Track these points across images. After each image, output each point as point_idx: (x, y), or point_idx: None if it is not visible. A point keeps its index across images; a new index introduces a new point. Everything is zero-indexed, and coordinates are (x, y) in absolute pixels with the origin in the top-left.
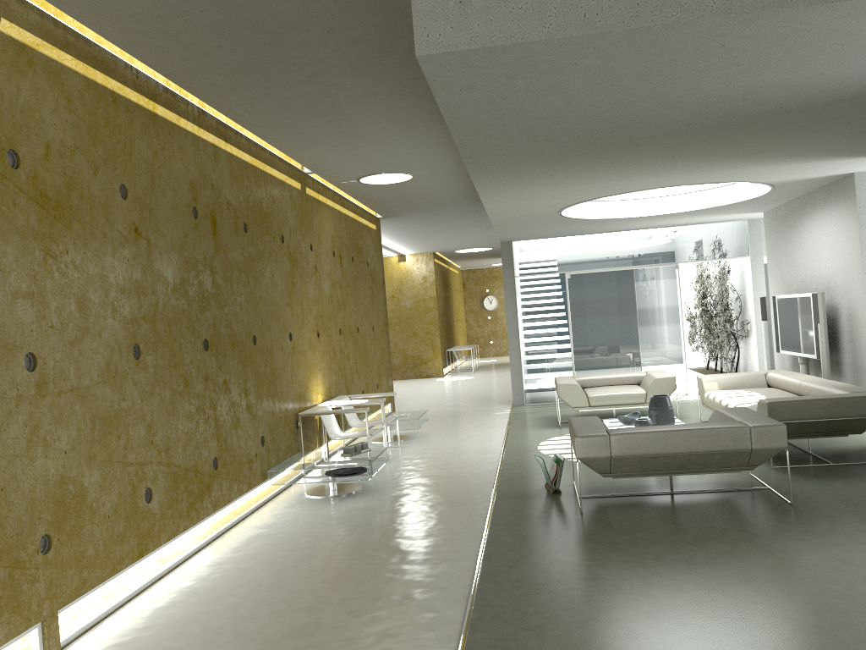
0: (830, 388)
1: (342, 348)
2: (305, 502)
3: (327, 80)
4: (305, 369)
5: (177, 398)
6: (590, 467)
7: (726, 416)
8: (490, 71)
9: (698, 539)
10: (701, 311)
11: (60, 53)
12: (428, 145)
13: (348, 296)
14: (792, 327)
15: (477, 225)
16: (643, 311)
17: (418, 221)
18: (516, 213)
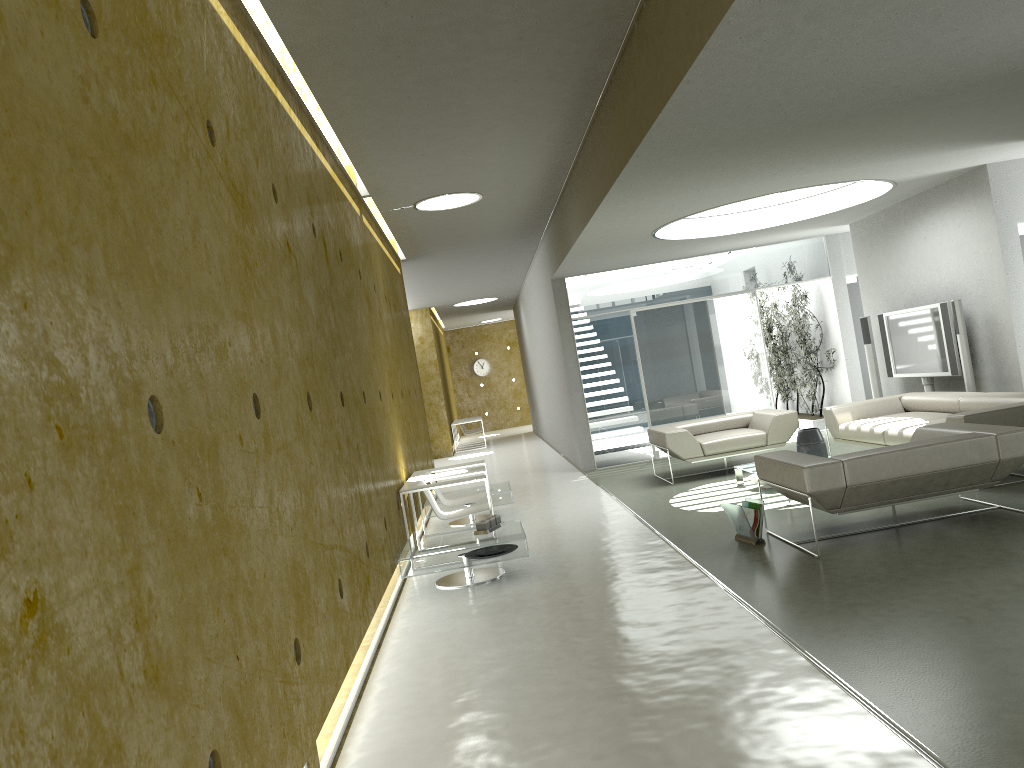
0: (1008, 398)
1: (405, 414)
2: (449, 594)
3: (478, 56)
4: (392, 437)
5: (337, 464)
6: (820, 503)
7: (943, 432)
8: (798, 8)
9: (991, 562)
10: (773, 345)
11: (217, 3)
12: (527, 151)
13: (399, 352)
14: (910, 345)
15: (503, 266)
16: (721, 347)
17: (442, 263)
18: (609, 234)
